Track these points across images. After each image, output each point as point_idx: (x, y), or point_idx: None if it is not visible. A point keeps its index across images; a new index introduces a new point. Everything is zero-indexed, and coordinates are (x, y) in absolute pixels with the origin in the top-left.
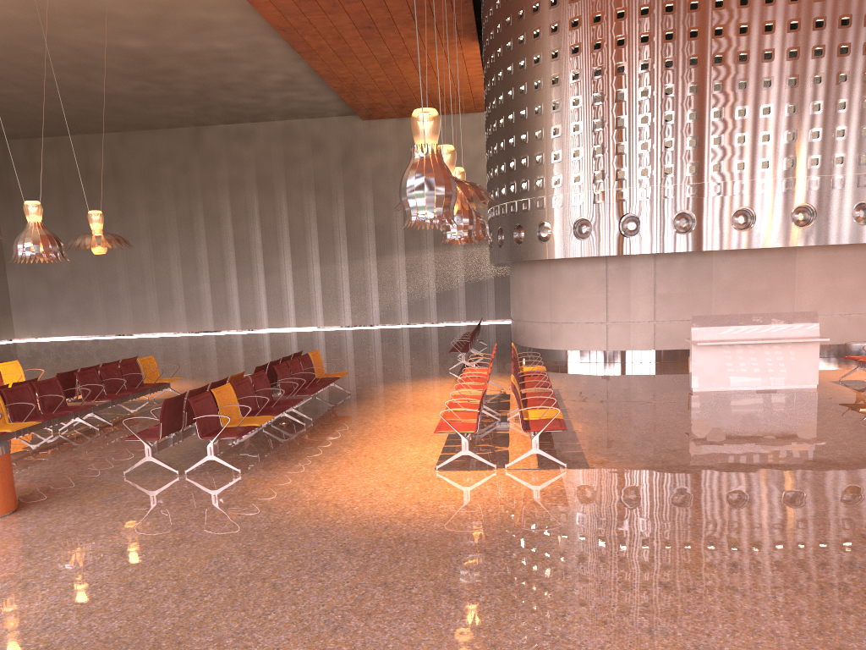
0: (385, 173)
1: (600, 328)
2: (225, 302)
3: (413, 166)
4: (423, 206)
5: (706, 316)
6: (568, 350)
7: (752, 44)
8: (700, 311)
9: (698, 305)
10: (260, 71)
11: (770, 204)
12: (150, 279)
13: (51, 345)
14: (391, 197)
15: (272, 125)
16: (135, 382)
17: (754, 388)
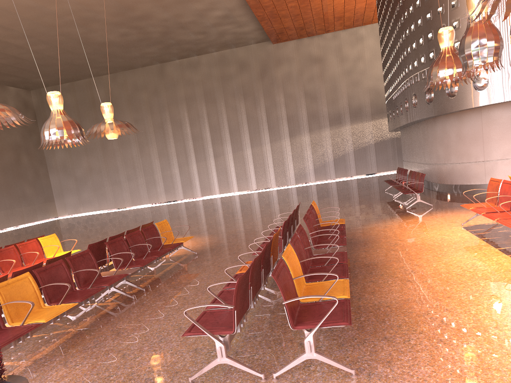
0: (291, 79)
1: None
2: (189, 179)
3: None
4: None
5: None
6: None
7: None
8: None
9: None
10: (207, 9)
11: None
12: (139, 169)
13: (80, 219)
14: (297, 95)
15: (211, 56)
16: (156, 244)
17: None
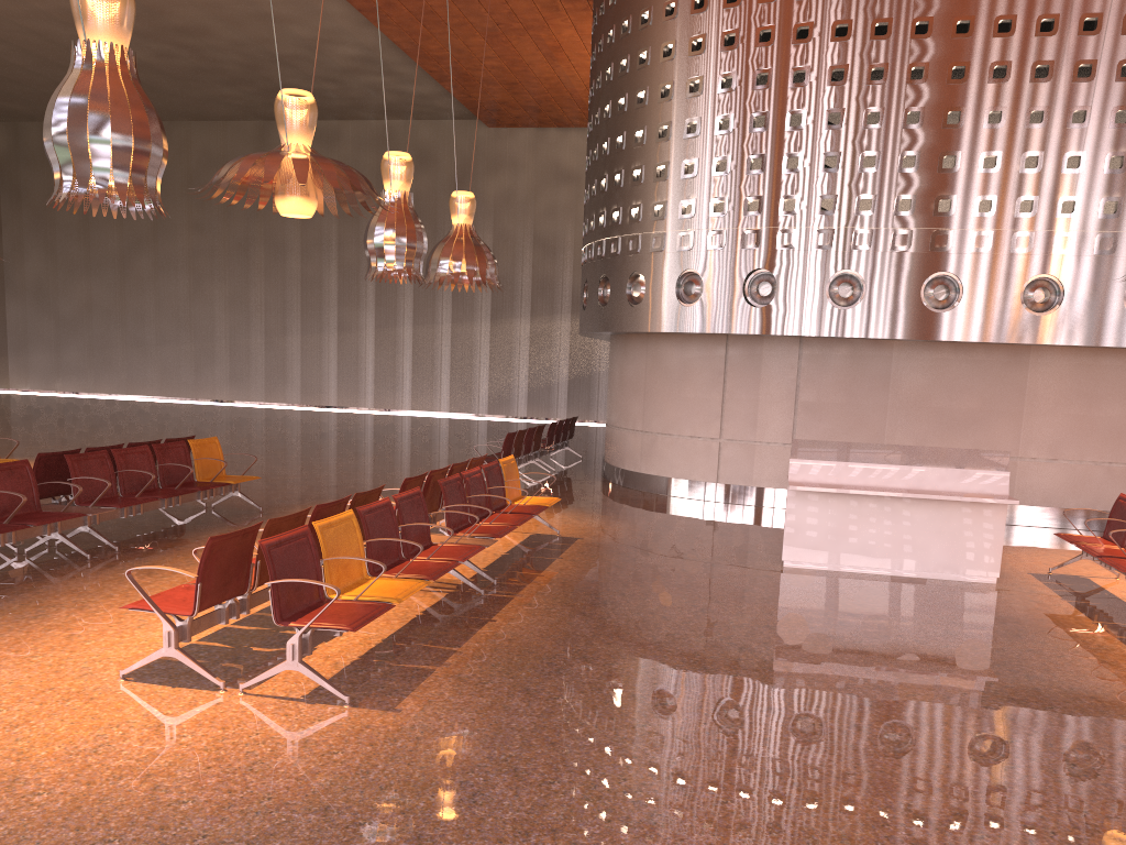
0: (512, 204)
1: (710, 447)
2: (282, 365)
3: (62, 83)
4: (69, 163)
5: (817, 441)
6: (662, 477)
7: (980, 6)
8: (866, 436)
9: (863, 424)
10: (321, 39)
11: (989, 271)
12: (187, 325)
13: (34, 401)
14: (519, 238)
15: (365, 126)
16: None
17: (888, 572)
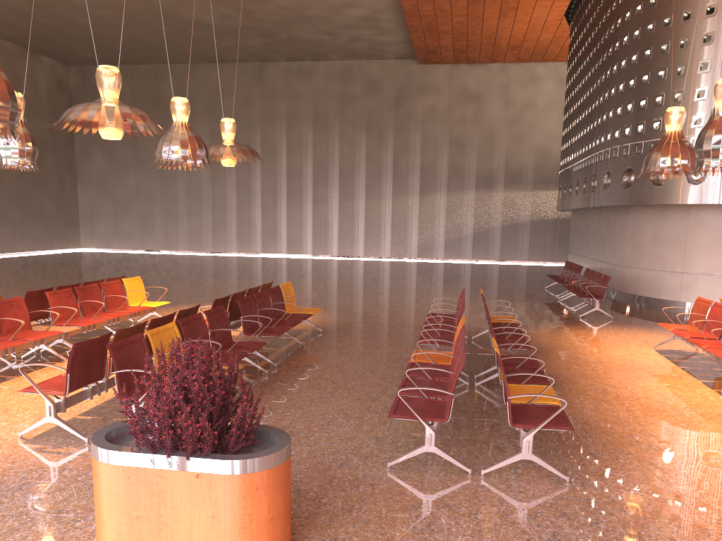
0: (435, 116)
1: None
2: (274, 228)
3: None
4: None
5: None
6: None
7: None
8: None
9: None
10: (345, 4)
11: None
12: (206, 202)
13: (118, 257)
14: (439, 139)
15: (332, 65)
16: (280, 311)
17: None
